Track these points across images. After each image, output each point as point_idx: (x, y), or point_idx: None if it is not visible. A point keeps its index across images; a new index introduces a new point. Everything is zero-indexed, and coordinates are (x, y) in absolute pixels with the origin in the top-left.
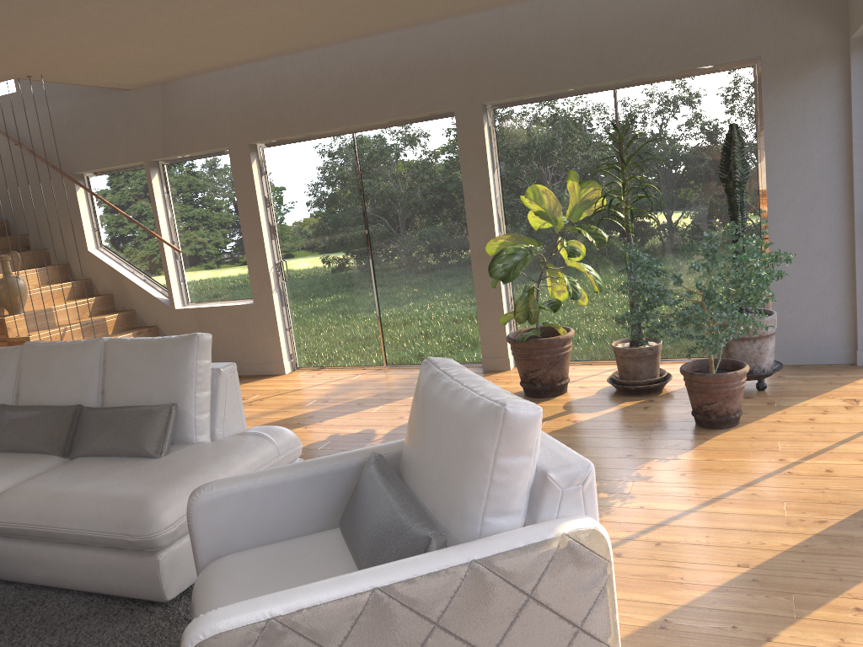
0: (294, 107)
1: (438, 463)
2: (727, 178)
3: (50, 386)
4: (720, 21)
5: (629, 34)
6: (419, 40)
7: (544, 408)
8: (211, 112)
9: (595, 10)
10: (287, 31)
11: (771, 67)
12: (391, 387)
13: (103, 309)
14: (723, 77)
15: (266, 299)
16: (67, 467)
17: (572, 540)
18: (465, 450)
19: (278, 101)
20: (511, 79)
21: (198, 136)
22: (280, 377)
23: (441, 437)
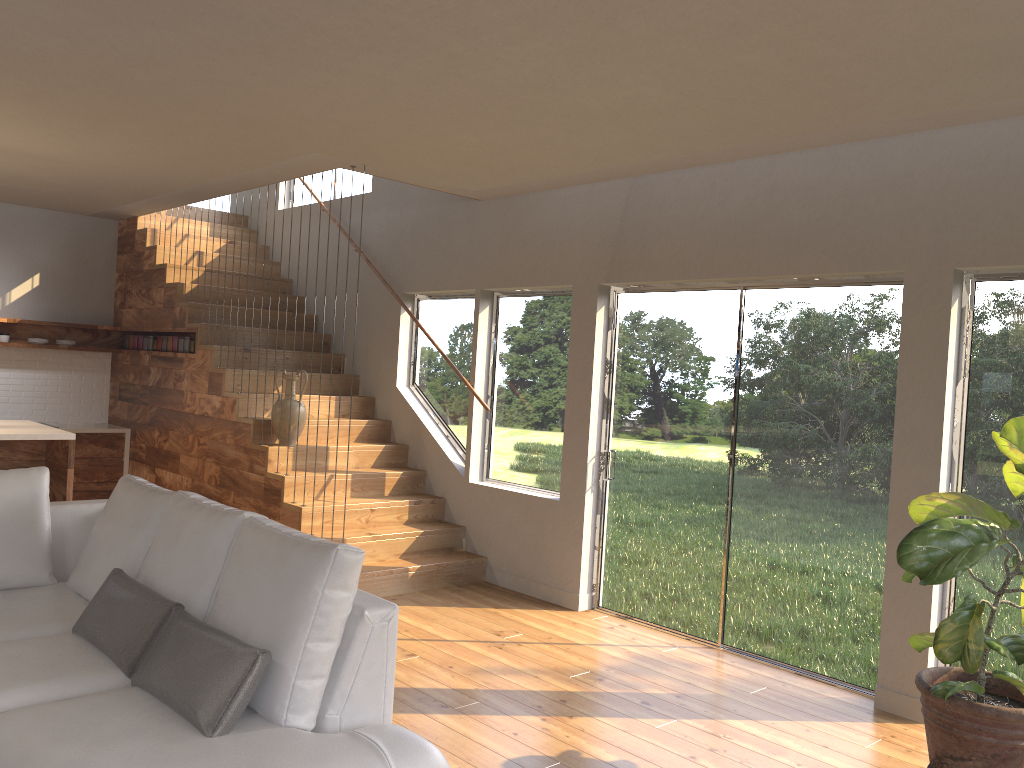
0: (666, 242)
1: None
2: None
3: (169, 562)
4: None
5: None
6: (866, 161)
7: None
8: (562, 237)
9: None
10: (656, 127)
11: None
12: (708, 688)
13: (391, 461)
14: None
15: (576, 498)
16: (100, 702)
17: None
18: None
19: (647, 232)
20: (1015, 234)
21: (541, 266)
22: (567, 614)
23: None
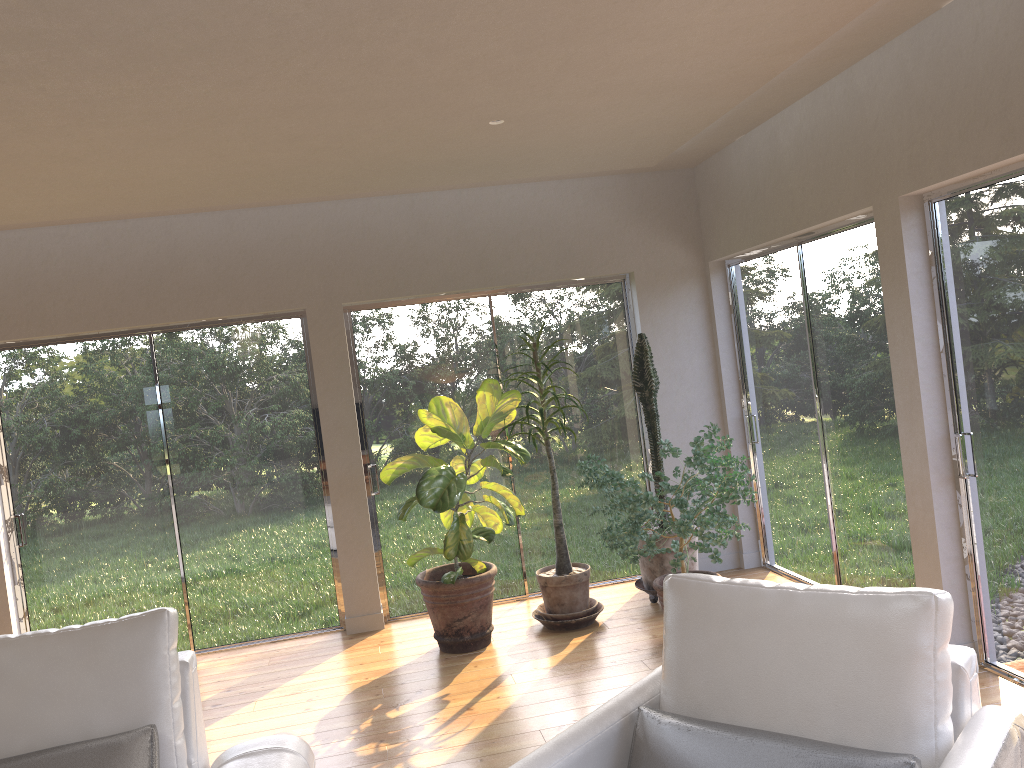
0: (61, 295)
1: (824, 683)
2: (643, 386)
3: None
4: (595, 236)
5: (508, 241)
6: (258, 224)
7: (488, 661)
8: None
9: (472, 212)
10: (119, 194)
11: (644, 283)
12: (239, 676)
13: None
14: (595, 290)
15: None
16: None
17: (1020, 728)
18: (886, 654)
19: (33, 286)
20: (378, 278)
21: None
22: None
23: (812, 653)
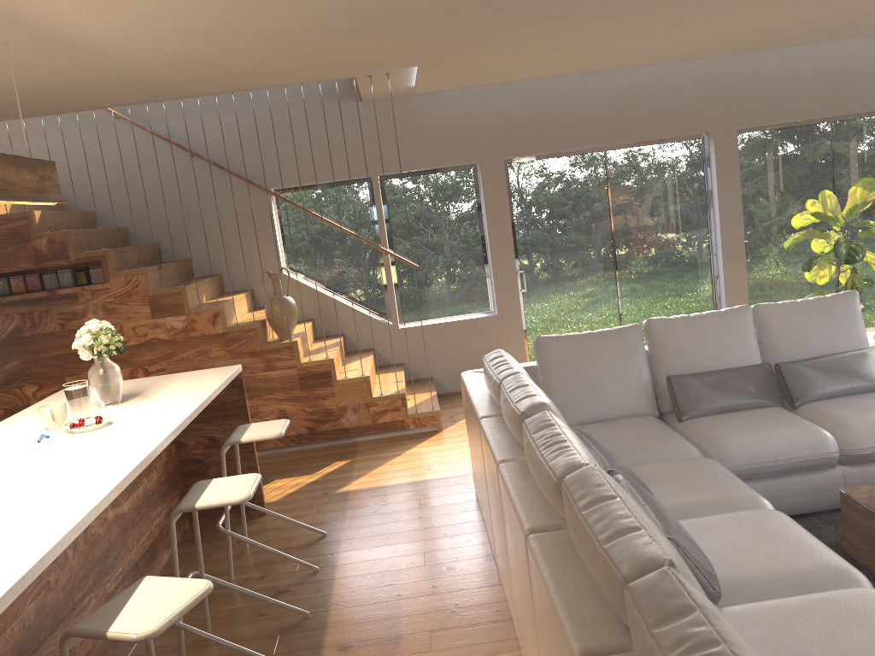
0: (557, 125)
1: None
2: None
3: (714, 352)
4: None
5: (853, 80)
6: (684, 72)
7: None
8: (462, 127)
9: (829, 60)
10: (655, 54)
11: None
12: None
13: (314, 335)
14: None
15: (512, 309)
16: (838, 406)
17: None
18: None
19: (540, 119)
20: (762, 109)
21: (444, 151)
22: None
23: None
